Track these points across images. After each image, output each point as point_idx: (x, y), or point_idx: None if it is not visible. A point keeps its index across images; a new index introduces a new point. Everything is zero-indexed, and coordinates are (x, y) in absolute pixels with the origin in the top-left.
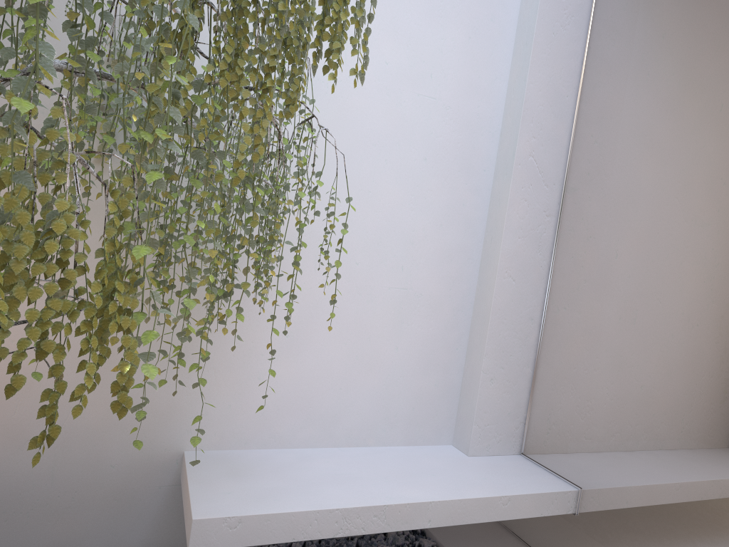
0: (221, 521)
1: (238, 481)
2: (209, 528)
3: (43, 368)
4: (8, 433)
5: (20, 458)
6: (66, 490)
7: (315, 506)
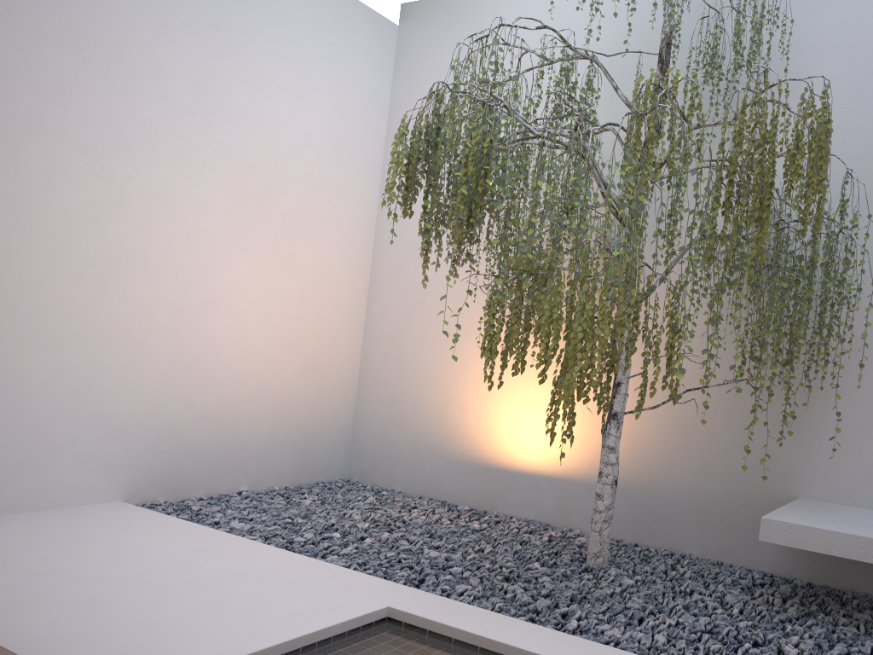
0: (778, 523)
1: (813, 513)
2: (771, 527)
3: (720, 427)
4: (702, 467)
5: (707, 484)
6: (729, 511)
7: (848, 531)
